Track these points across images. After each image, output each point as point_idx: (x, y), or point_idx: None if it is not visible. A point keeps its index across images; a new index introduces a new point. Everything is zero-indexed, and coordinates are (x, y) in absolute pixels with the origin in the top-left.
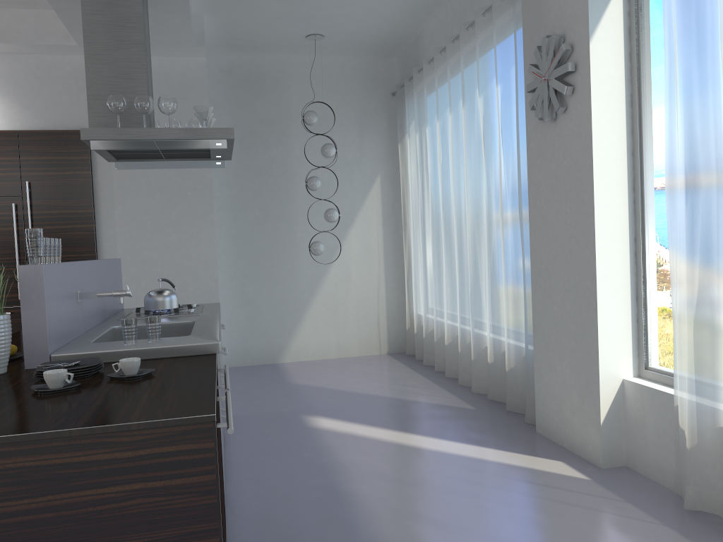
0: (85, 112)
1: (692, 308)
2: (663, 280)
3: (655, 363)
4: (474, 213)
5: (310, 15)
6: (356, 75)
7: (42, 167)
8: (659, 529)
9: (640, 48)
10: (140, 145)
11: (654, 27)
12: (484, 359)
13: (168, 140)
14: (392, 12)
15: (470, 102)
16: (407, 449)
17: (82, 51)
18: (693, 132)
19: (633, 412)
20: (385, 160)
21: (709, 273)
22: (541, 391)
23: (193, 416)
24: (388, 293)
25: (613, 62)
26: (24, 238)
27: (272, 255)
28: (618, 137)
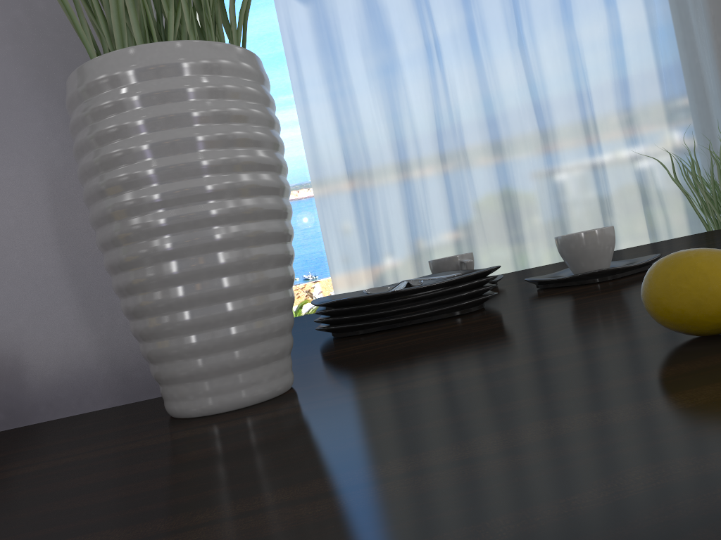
0: None
1: (368, 260)
2: None
3: None
4: None
5: None
6: None
7: None
8: None
9: None
10: None
11: None
12: None
13: None
14: None
15: None
16: None
17: None
18: (341, 123)
19: None
20: None
21: (372, 231)
22: None
23: None
24: None
25: None
26: None
27: None
28: None
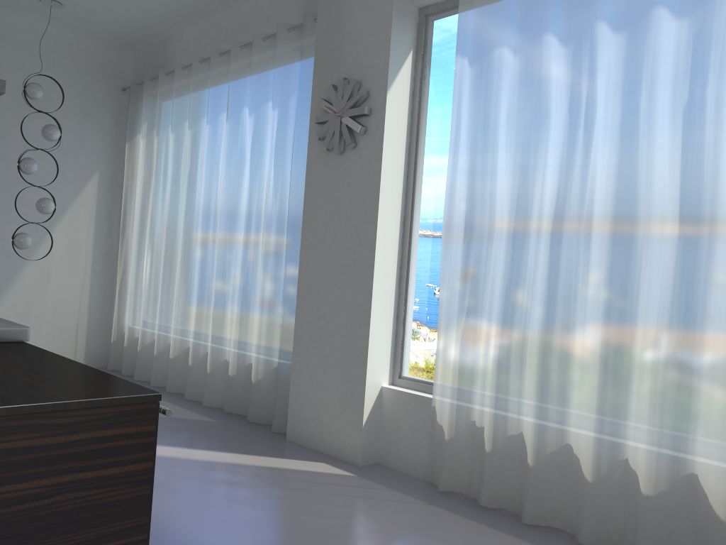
0: None
1: (461, 325)
2: (422, 303)
3: (408, 373)
4: (228, 227)
5: None
6: (85, 59)
7: None
8: (429, 508)
9: (421, 109)
10: None
11: (435, 96)
12: (221, 372)
13: None
14: (154, 6)
15: (236, 118)
16: (170, 460)
17: None
18: (474, 186)
19: (389, 415)
20: (107, 157)
21: (476, 298)
22: (297, 400)
23: (139, 395)
24: (92, 302)
25: (401, 116)
26: None
27: None
28: (398, 179)
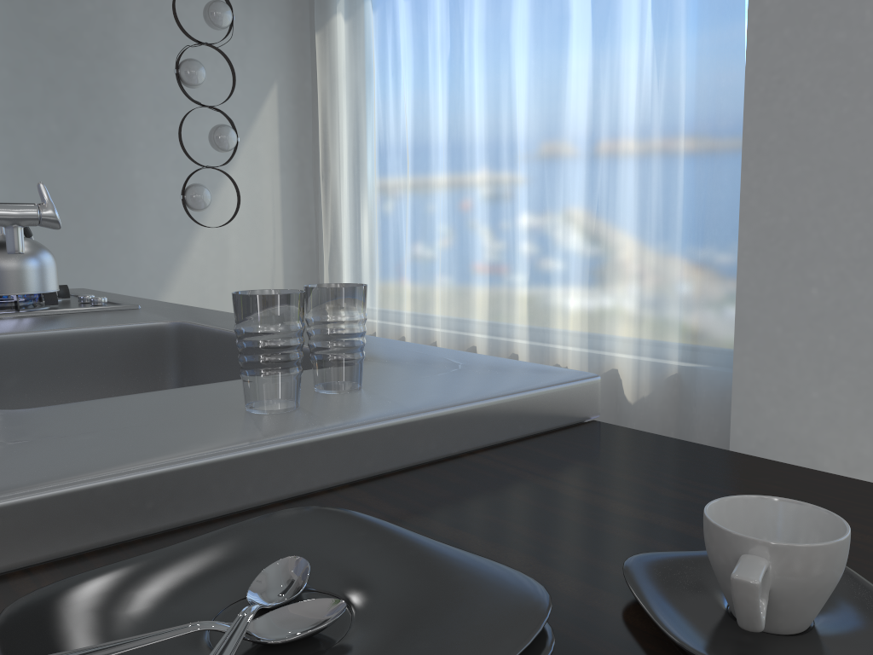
0: None
1: None
2: None
3: None
4: (545, 140)
5: None
6: None
7: None
8: None
9: None
10: None
11: None
12: None
13: None
14: None
15: None
16: None
17: None
18: None
19: None
20: (286, 60)
21: None
22: (753, 434)
23: None
24: (288, 286)
25: None
26: None
27: (86, 209)
28: None
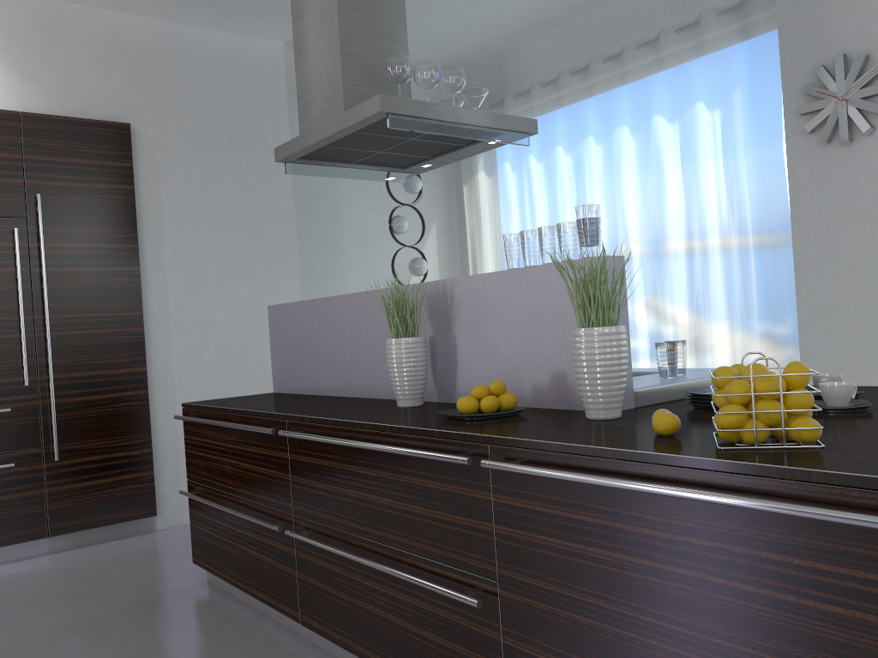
0: (120, 97)
1: None
2: None
3: None
4: (654, 256)
5: (424, 9)
6: None
7: (60, 174)
8: None
9: None
10: (443, 129)
11: None
12: None
13: (472, 126)
14: (513, 20)
15: (645, 131)
16: None
17: (125, 5)
18: None
19: None
20: (440, 205)
21: None
22: None
23: None
24: None
25: None
26: (30, 285)
27: None
28: None
